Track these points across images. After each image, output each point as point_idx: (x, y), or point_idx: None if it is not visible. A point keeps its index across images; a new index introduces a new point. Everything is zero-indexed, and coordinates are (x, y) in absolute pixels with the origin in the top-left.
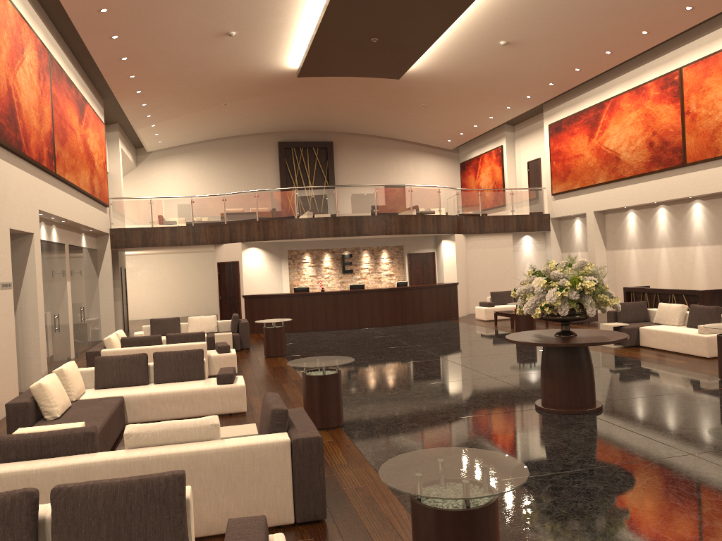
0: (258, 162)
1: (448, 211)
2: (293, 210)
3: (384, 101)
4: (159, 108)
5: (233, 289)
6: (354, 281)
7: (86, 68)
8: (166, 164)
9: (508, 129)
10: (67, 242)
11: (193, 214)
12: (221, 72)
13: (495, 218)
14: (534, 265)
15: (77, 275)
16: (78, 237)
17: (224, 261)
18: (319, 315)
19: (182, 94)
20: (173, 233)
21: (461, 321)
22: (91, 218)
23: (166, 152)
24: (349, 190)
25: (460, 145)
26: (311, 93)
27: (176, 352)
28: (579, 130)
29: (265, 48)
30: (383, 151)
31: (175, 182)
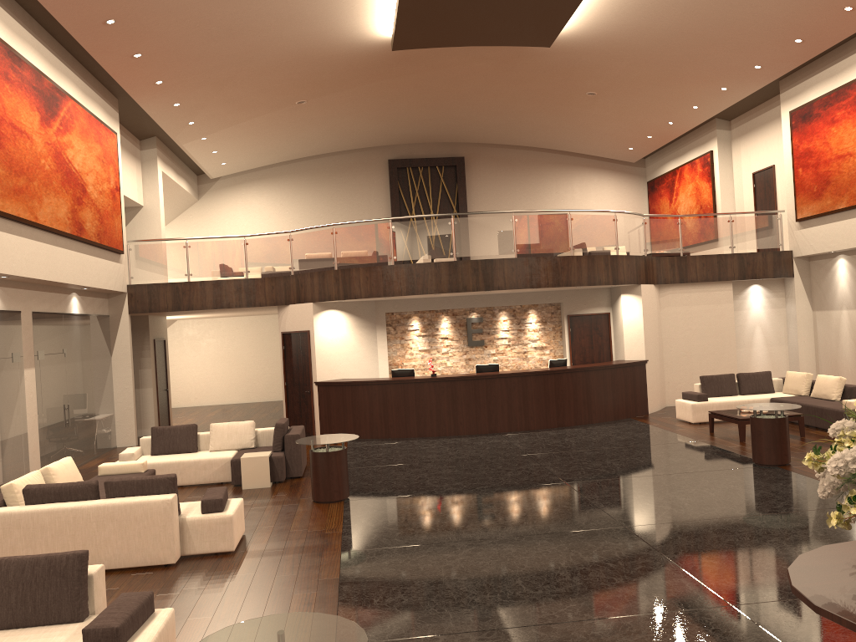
0: (361, 188)
1: (630, 250)
2: (388, 252)
3: (532, 89)
4: (202, 110)
5: (303, 372)
6: (486, 357)
7: (67, 45)
8: (238, 195)
9: (720, 126)
10: (28, 308)
11: (247, 262)
12: (277, 46)
13: (704, 259)
14: (767, 330)
15: (54, 357)
16: (61, 299)
17: (290, 331)
18: (427, 414)
19: (229, 86)
20: (217, 290)
21: (653, 423)
22: (75, 271)
23: (238, 179)
24: (473, 220)
25: (646, 156)
26: (423, 81)
27: (23, 561)
28: (846, 114)
29: (334, 1)
30: (535, 169)
31: (249, 219)
